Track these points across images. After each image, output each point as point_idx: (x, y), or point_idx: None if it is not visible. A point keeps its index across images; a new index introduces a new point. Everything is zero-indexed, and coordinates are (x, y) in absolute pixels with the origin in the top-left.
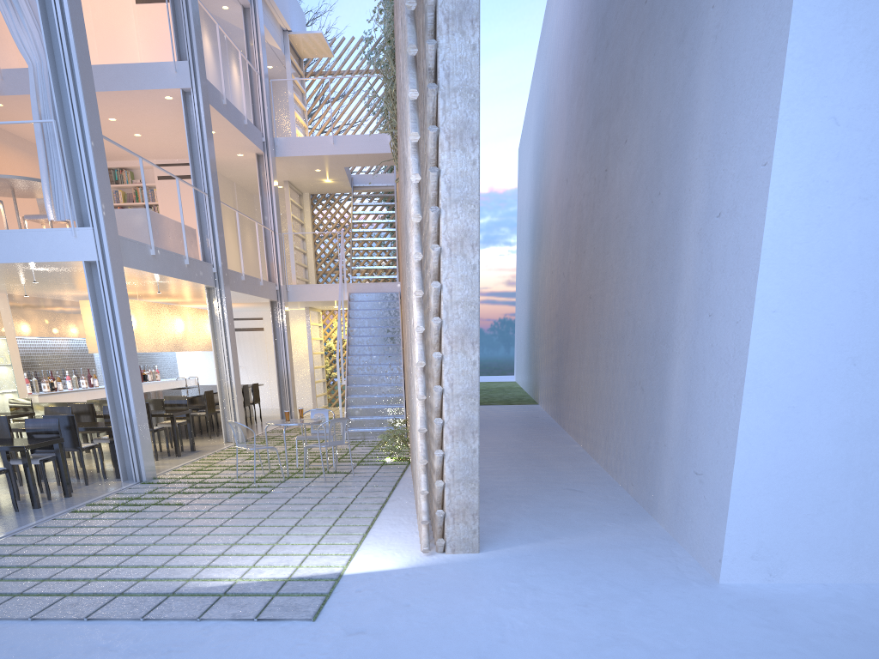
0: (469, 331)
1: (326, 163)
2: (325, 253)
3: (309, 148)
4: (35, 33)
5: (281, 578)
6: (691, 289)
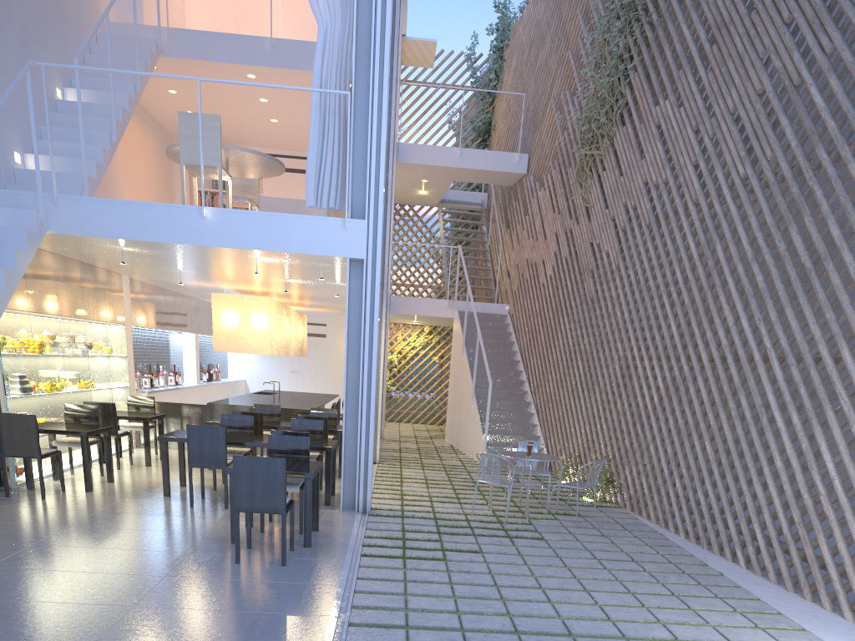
0: None
1: (440, 175)
2: (397, 265)
3: (432, 158)
4: None
5: None
6: None
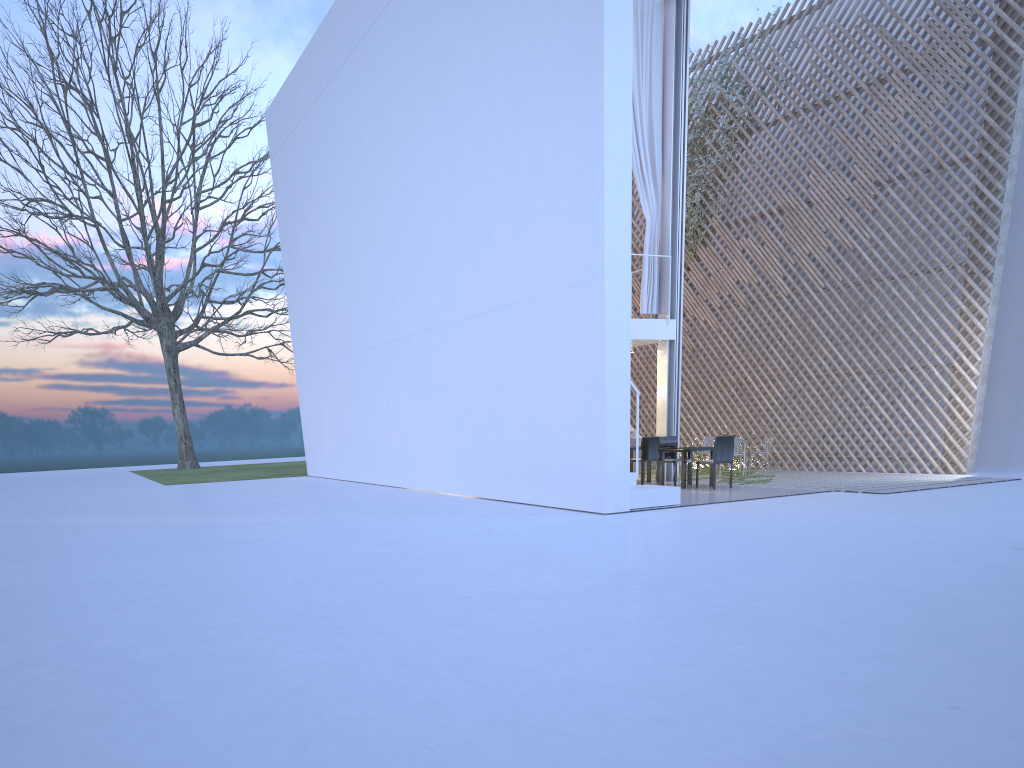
0: (985, 376)
1: None
2: None
3: None
4: (654, 204)
5: (959, 478)
6: (1012, 361)
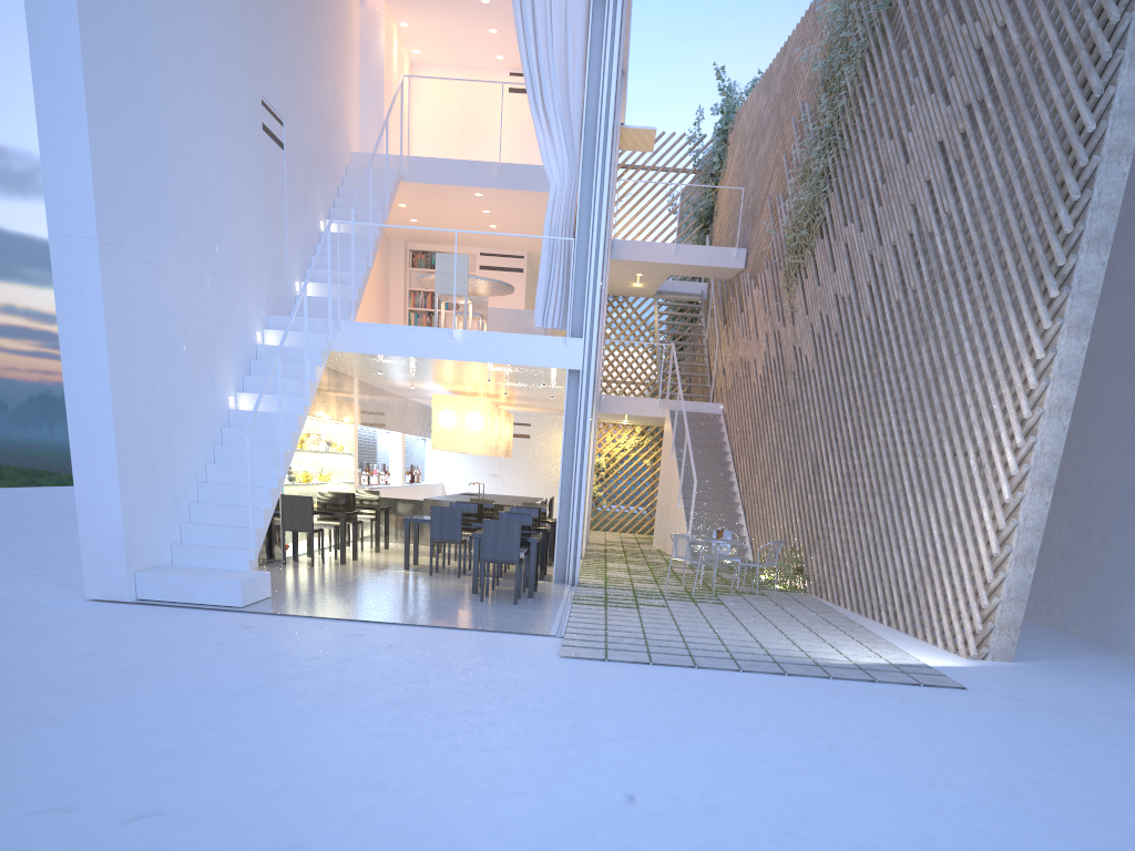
0: (1049, 477)
1: (655, 269)
2: (609, 360)
3: (647, 254)
4: (564, 158)
5: (884, 663)
6: None
